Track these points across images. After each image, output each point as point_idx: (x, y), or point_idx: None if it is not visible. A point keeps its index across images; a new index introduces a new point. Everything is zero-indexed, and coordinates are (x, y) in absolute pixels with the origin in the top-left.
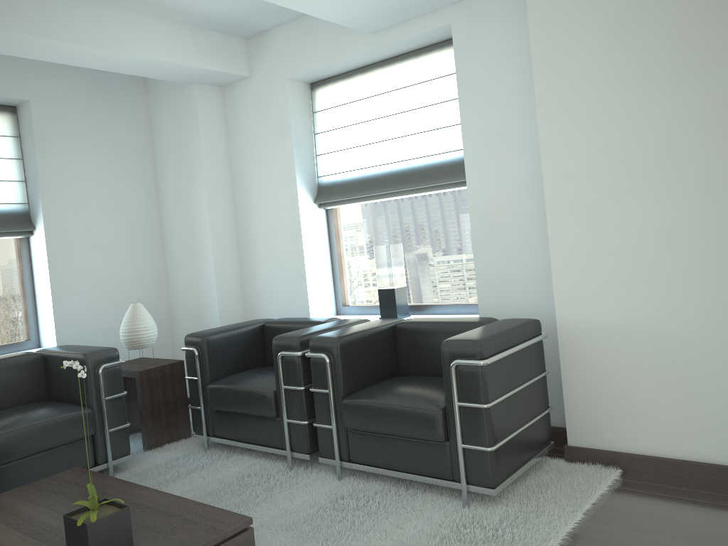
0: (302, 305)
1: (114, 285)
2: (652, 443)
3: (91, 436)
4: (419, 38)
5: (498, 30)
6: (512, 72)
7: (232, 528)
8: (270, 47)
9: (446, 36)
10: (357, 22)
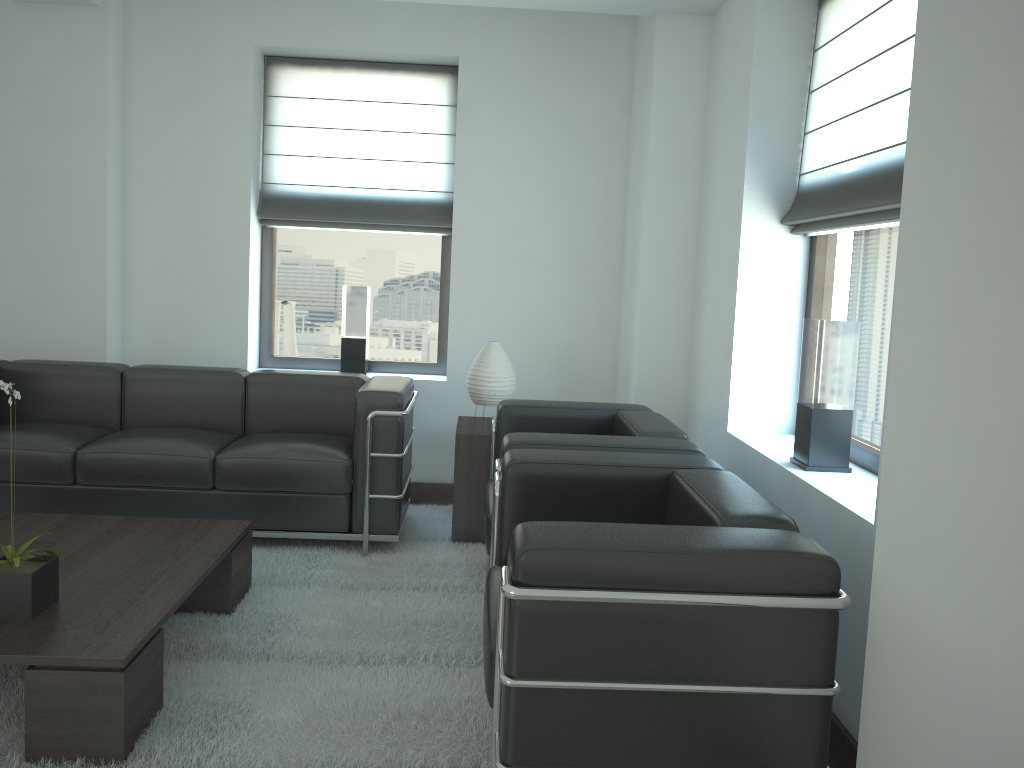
0: (724, 400)
1: (536, 314)
2: None
3: (348, 495)
4: None
5: None
6: None
7: (86, 658)
8: None
9: None
10: None
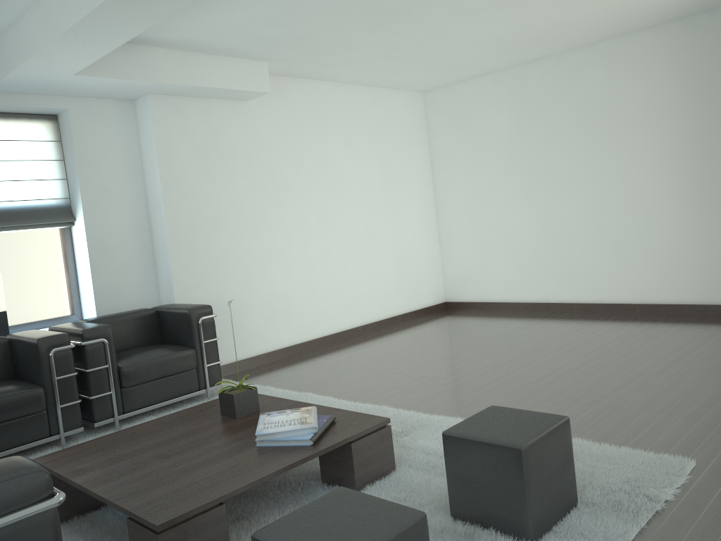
0: None
1: None
2: (223, 358)
3: None
4: (30, 108)
5: (106, 125)
6: (116, 154)
7: None
8: None
9: (41, 112)
10: (10, 84)
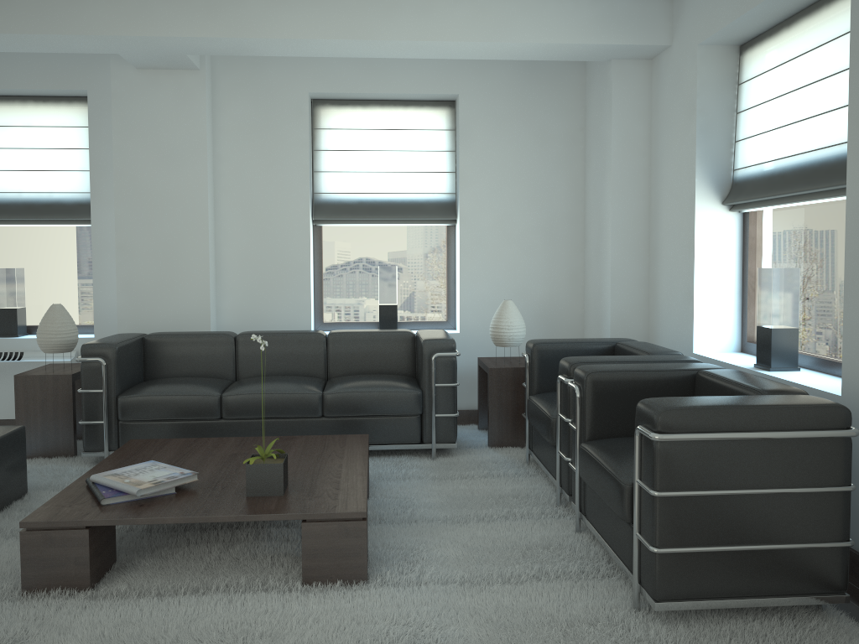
0: (688, 331)
1: (523, 279)
2: None
3: (419, 416)
4: None
5: None
6: None
7: (341, 512)
8: (688, 6)
9: None
10: None
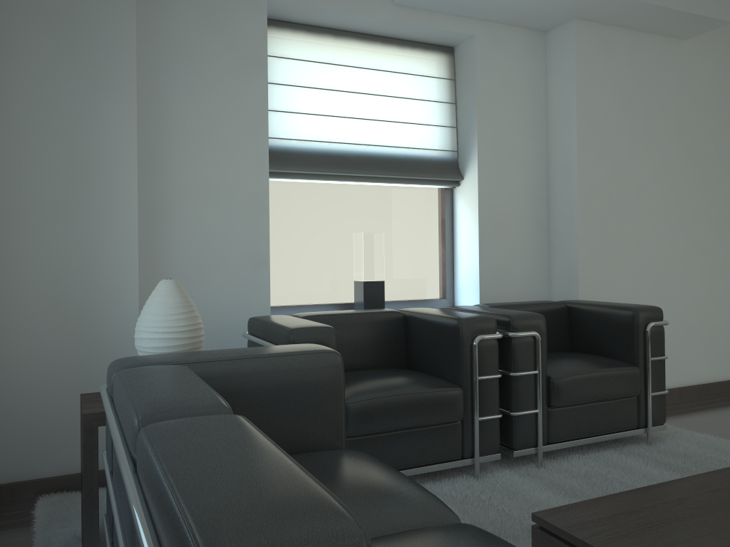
0: (258, 301)
1: None
2: None
3: None
4: (432, 33)
5: (512, 60)
6: (520, 99)
7: None
8: None
9: (439, 41)
10: None
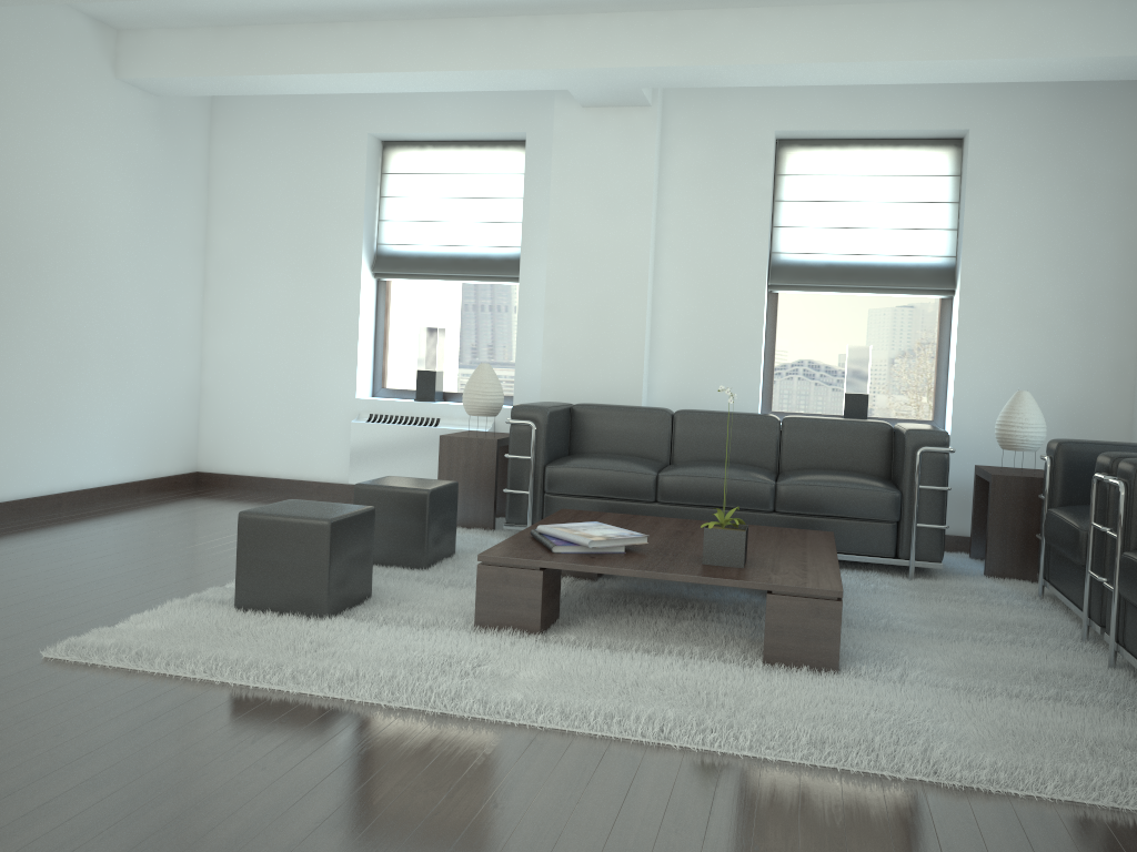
0: None
1: (1045, 371)
2: None
3: (895, 523)
4: None
5: None
6: None
7: (813, 588)
8: None
9: None
10: None
